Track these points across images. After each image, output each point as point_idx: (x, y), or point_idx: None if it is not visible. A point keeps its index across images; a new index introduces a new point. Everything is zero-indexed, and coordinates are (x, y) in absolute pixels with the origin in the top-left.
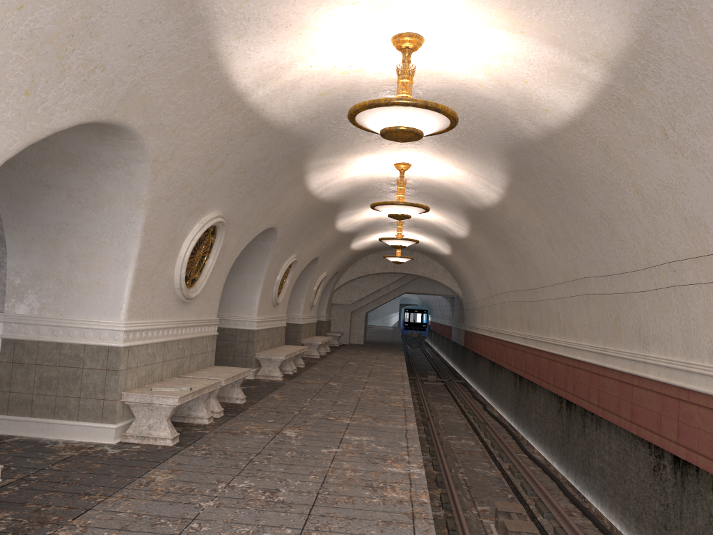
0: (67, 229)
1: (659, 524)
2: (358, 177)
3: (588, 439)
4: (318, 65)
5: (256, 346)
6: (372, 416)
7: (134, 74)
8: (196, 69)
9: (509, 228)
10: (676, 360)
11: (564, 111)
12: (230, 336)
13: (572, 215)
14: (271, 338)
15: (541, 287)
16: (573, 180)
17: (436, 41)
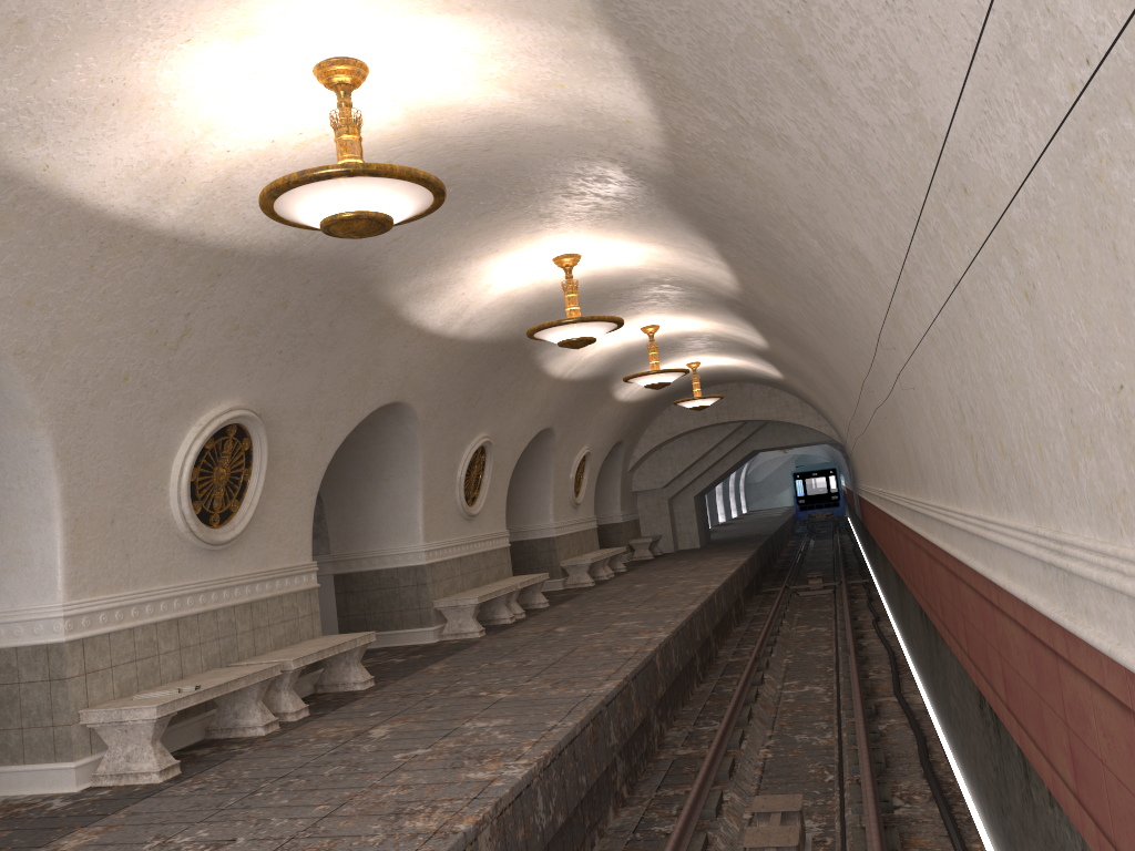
0: None
1: (999, 804)
2: (513, 293)
3: (942, 661)
4: (240, 145)
5: (434, 590)
6: (559, 678)
7: None
8: None
9: (784, 321)
10: (940, 506)
11: (644, 117)
12: (390, 580)
13: (799, 282)
14: (474, 572)
15: (860, 408)
16: (754, 224)
17: (385, 60)
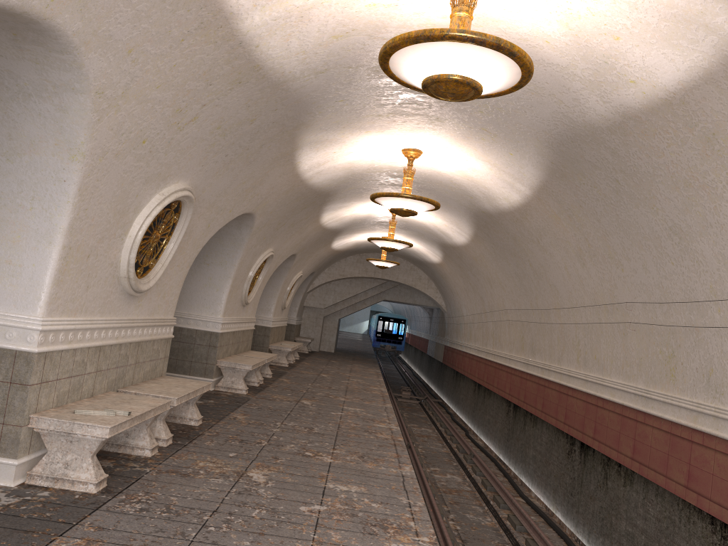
0: None
1: None
2: (356, 162)
3: (611, 495)
4: None
5: (219, 352)
6: (358, 452)
7: None
8: None
9: (525, 238)
10: None
11: (660, 84)
12: (189, 337)
13: (623, 226)
14: (237, 343)
15: (556, 308)
16: (640, 180)
17: None
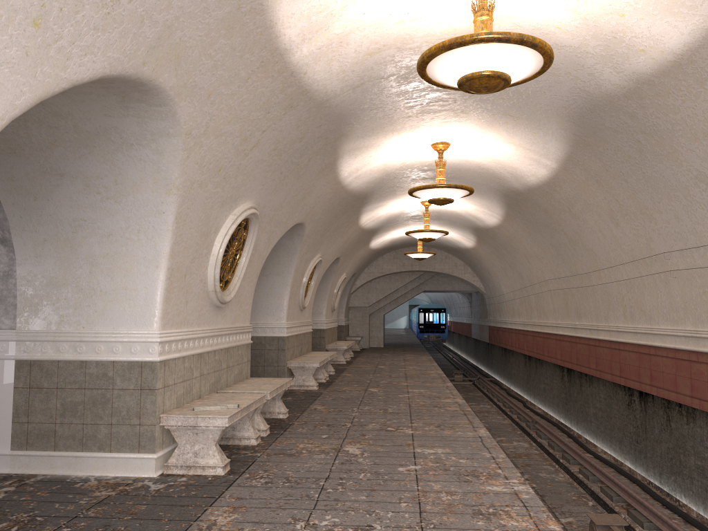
0: (85, 226)
1: None
2: (390, 162)
3: (676, 435)
4: (372, 11)
5: (287, 354)
6: (434, 423)
7: (167, 11)
8: (238, 11)
9: (556, 209)
10: None
11: (667, 48)
12: (259, 344)
13: (650, 182)
14: (300, 345)
15: (596, 270)
16: (660, 137)
17: None
